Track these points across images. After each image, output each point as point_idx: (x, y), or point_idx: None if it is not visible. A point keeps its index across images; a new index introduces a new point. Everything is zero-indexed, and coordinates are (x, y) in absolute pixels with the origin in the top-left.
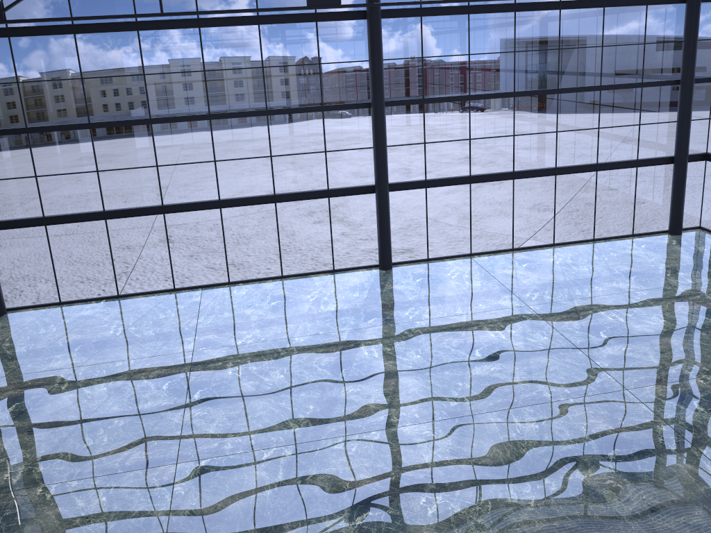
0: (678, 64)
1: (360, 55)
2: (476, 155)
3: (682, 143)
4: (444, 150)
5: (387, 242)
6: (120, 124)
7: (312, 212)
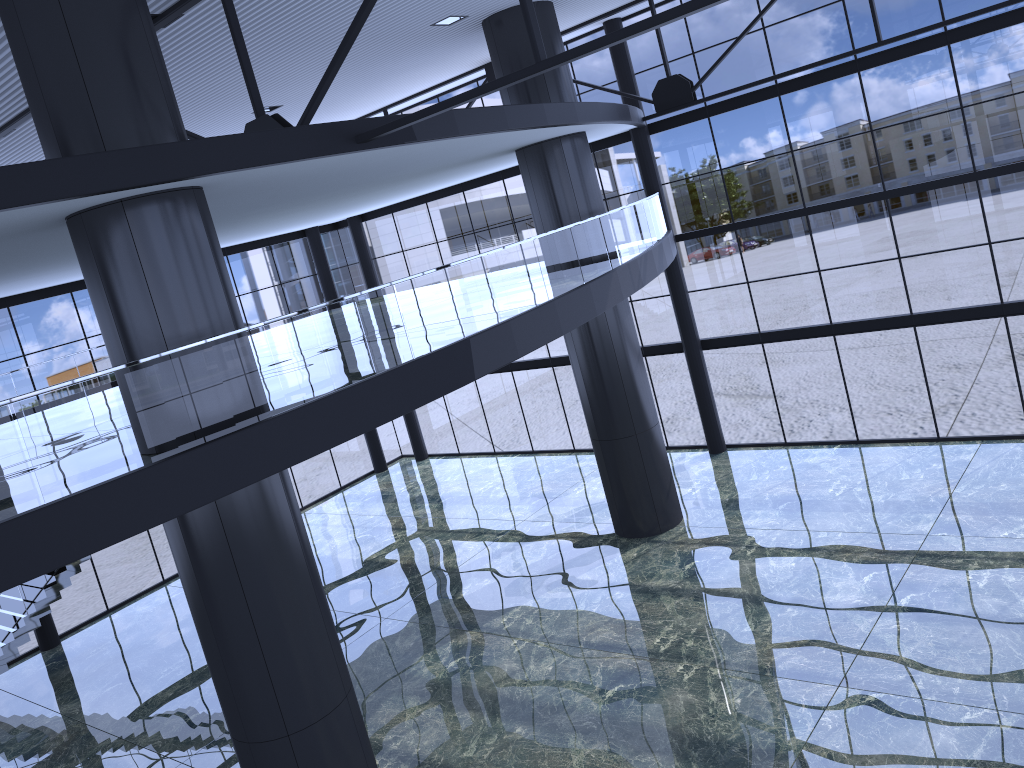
0: None
1: None
2: None
3: None
4: None
5: None
6: (843, 205)
7: None
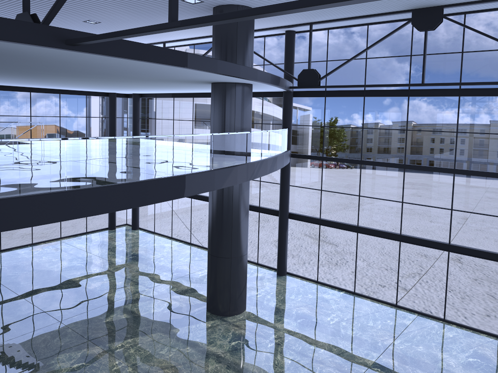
0: None
1: None
2: None
3: None
4: None
5: None
6: (381, 164)
7: None
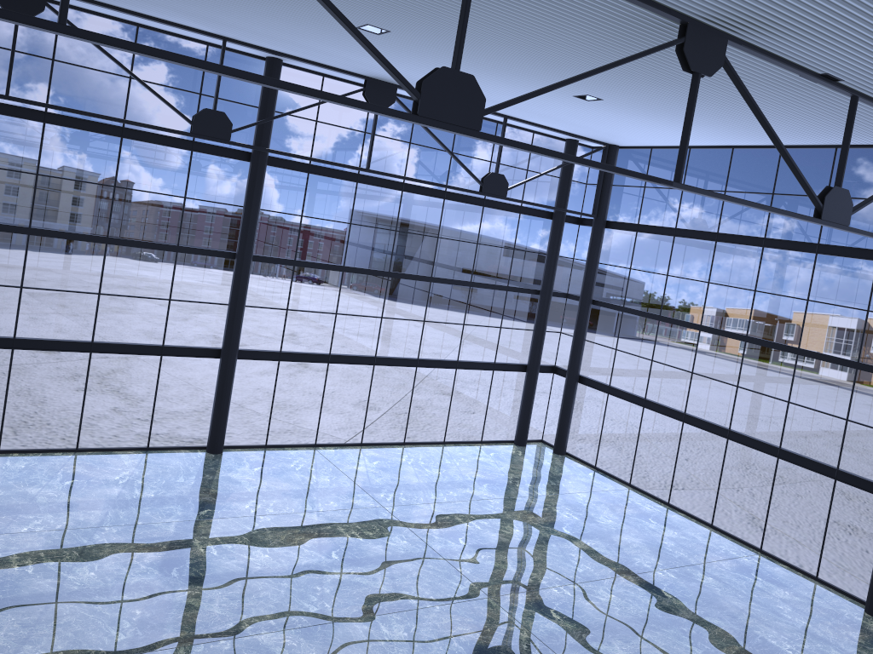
0: (512, 272)
1: (170, 188)
2: (291, 333)
3: (536, 352)
4: (254, 321)
5: (224, 419)
6: None
7: (61, 376)
